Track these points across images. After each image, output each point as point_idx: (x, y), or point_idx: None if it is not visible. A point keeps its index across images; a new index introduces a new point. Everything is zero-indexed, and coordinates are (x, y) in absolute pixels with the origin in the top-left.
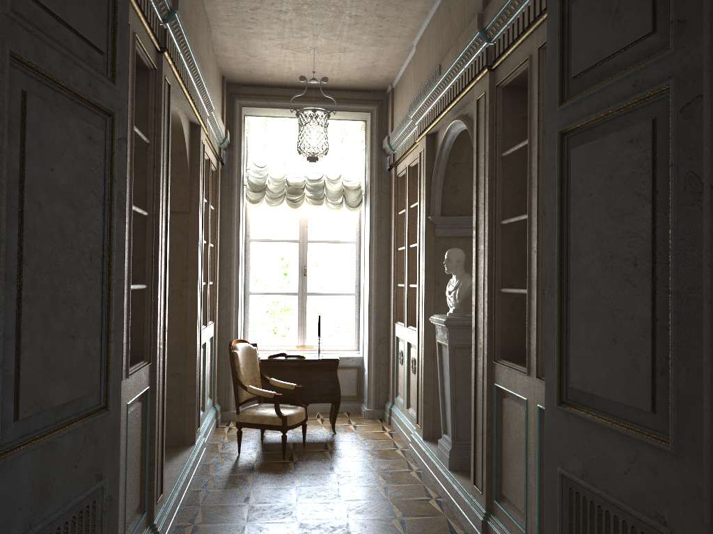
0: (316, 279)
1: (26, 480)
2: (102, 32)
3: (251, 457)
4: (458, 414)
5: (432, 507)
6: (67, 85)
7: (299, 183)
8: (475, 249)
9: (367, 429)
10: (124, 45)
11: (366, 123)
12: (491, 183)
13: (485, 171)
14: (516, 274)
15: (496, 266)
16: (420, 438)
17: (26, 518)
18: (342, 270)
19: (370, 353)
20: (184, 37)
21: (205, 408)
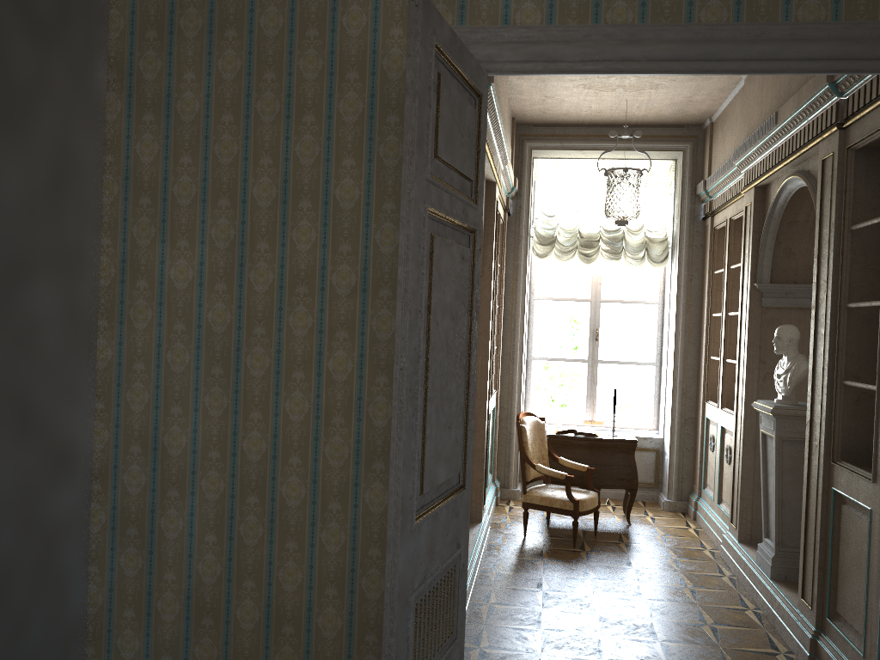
0: (609, 345)
1: (424, 541)
2: (471, 163)
3: (537, 541)
4: (784, 517)
5: (748, 618)
6: (453, 219)
7: (594, 235)
8: (814, 331)
9: (668, 523)
10: (482, 166)
11: (676, 162)
12: (837, 259)
13: (830, 244)
14: (863, 365)
15: (839, 354)
16: (734, 539)
17: (423, 571)
18: (641, 336)
19: (672, 435)
20: (494, 104)
21: (487, 484)
